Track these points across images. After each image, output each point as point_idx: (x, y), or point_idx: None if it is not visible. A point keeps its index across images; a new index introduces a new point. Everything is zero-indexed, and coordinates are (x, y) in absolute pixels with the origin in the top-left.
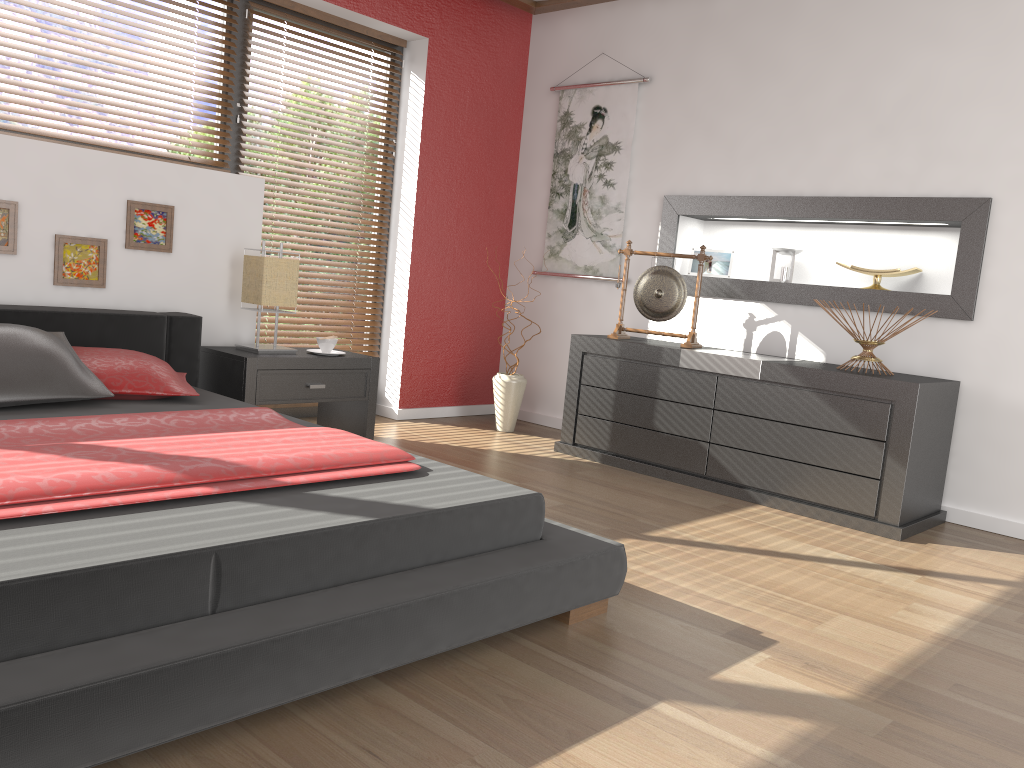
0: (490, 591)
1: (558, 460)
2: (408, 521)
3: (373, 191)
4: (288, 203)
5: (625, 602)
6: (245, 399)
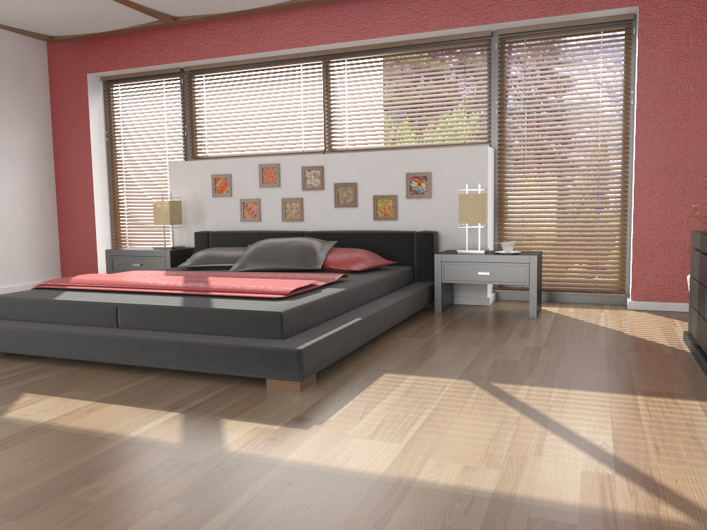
0: (197, 347)
1: (652, 344)
2: (195, 310)
3: (610, 134)
4: (535, 156)
5: (323, 393)
6: (434, 278)
